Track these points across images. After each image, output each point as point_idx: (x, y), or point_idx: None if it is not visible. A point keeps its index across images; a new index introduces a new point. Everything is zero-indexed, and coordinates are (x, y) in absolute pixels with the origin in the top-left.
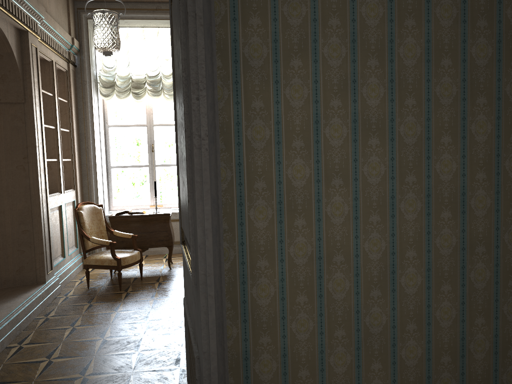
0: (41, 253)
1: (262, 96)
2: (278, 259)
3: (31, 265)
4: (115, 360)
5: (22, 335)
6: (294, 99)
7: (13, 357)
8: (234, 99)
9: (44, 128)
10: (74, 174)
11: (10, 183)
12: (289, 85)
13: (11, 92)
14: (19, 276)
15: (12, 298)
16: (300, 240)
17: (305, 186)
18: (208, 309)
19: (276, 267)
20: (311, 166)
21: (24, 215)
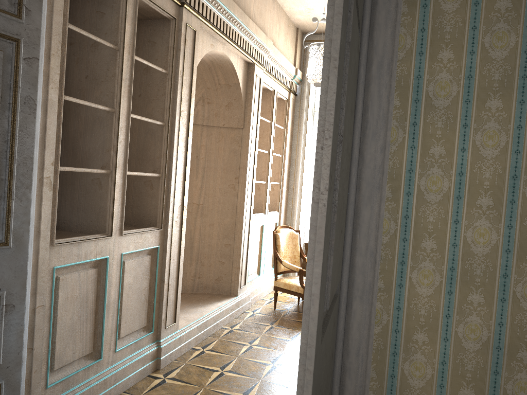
0: (237, 268)
1: (444, 141)
2: (441, 336)
3: (227, 277)
4: (278, 391)
5: (207, 340)
6: (486, 147)
7: (194, 359)
8: (409, 143)
9: (257, 152)
10: (280, 197)
11: (221, 200)
12: (481, 130)
13: (233, 118)
14: (216, 284)
15: (206, 304)
16: (474, 320)
17: (488, 254)
18: (304, 384)
19: (437, 345)
20: (499, 231)
21: (228, 230)
